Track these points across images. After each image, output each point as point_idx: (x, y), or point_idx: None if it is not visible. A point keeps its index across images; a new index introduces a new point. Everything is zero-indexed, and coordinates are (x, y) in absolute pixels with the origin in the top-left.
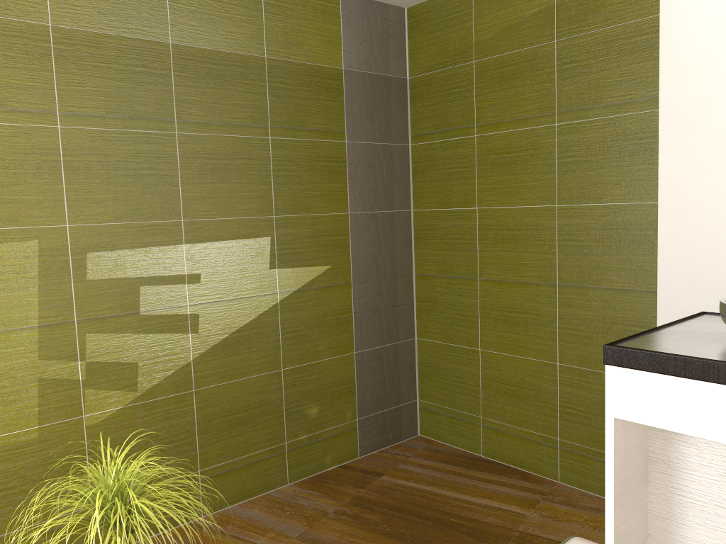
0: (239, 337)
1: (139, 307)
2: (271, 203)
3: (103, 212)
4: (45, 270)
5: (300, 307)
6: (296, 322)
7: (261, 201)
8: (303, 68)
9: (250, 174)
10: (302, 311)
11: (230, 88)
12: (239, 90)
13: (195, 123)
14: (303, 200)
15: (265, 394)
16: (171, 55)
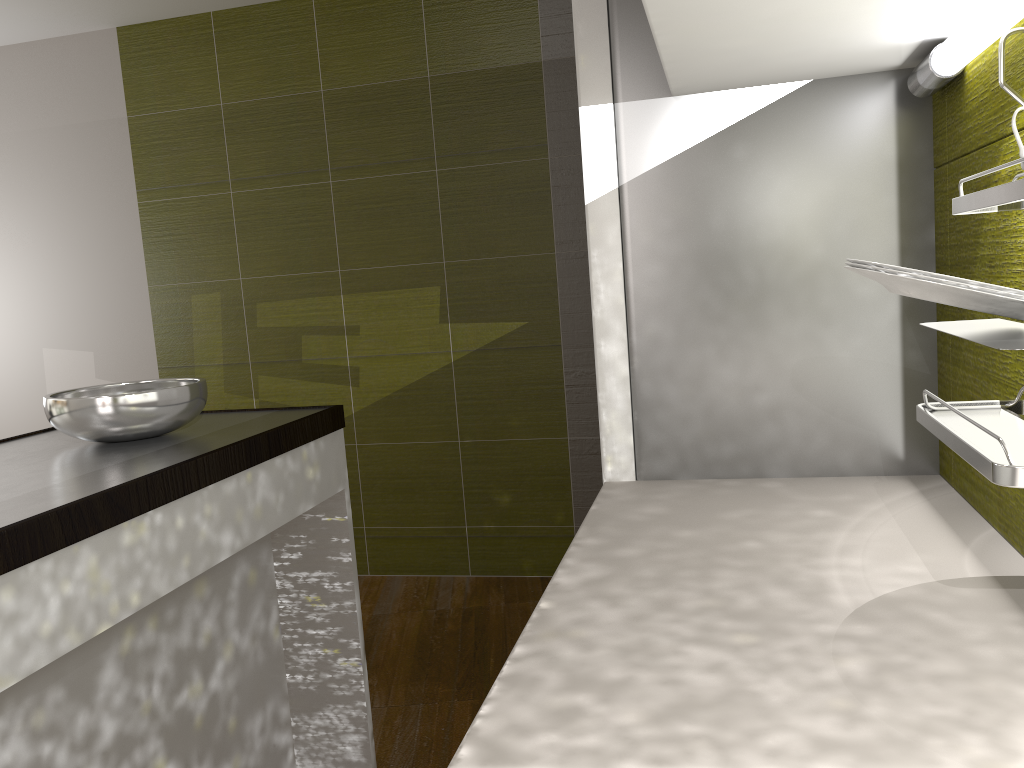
0: (404, 397)
1: (301, 355)
2: (440, 247)
3: (267, 266)
4: (226, 317)
5: (483, 370)
6: (476, 388)
7: (428, 245)
8: (479, 76)
9: (413, 216)
10: (485, 375)
11: (387, 123)
12: (397, 122)
13: (349, 169)
14: (484, 241)
15: (437, 465)
16: (323, 103)
